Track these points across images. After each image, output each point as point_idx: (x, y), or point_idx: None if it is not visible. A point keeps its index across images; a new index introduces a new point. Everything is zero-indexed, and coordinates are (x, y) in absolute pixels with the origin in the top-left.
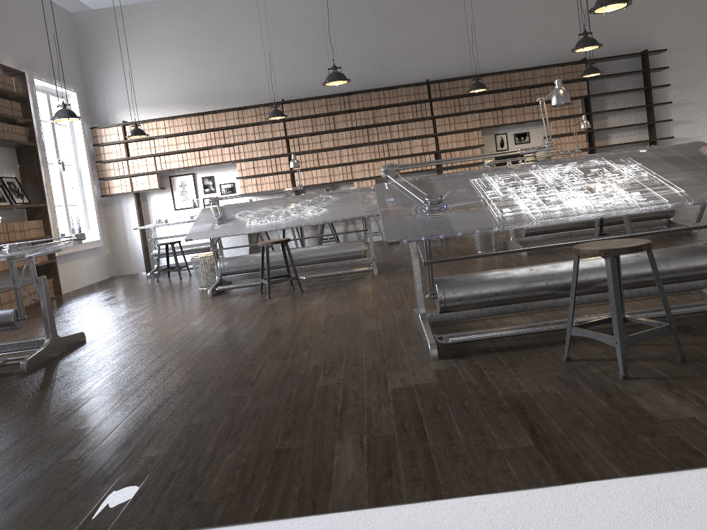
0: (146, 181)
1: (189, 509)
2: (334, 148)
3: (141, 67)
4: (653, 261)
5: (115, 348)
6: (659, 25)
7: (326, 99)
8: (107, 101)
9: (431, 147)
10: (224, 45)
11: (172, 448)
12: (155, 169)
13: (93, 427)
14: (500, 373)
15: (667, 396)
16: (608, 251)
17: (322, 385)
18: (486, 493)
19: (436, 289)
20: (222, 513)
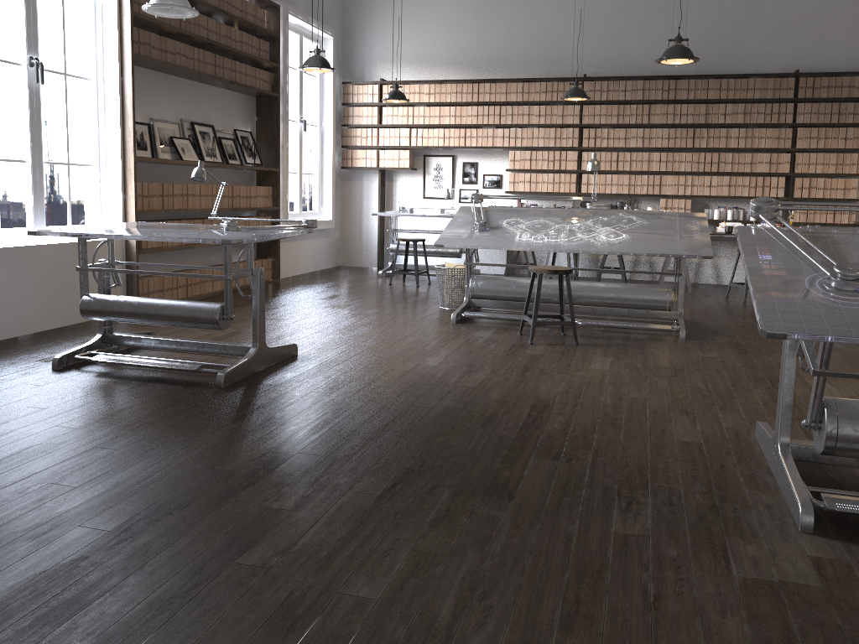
0: (396, 157)
1: None
2: (642, 148)
3: (414, 13)
4: None
5: (330, 376)
6: None
7: (644, 81)
8: (366, 52)
9: (783, 167)
10: None
11: (390, 592)
12: (408, 144)
13: (288, 510)
14: None
15: None
16: None
17: (618, 531)
18: None
19: (822, 416)
20: None
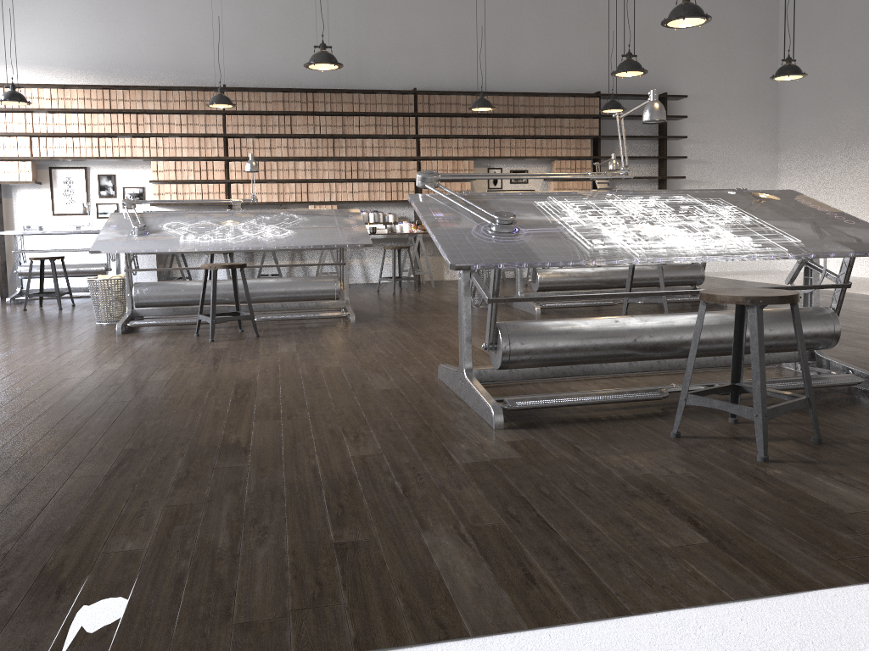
0: (15, 169)
1: (236, 634)
2: (288, 158)
3: (23, 9)
4: (798, 317)
5: None
6: (681, 67)
7: (283, 93)
8: None
9: (412, 173)
10: None
11: (158, 540)
12: (29, 154)
13: (3, 506)
14: (600, 449)
15: (832, 483)
16: (756, 299)
17: (355, 456)
18: (688, 607)
19: (497, 337)
20: (297, 639)
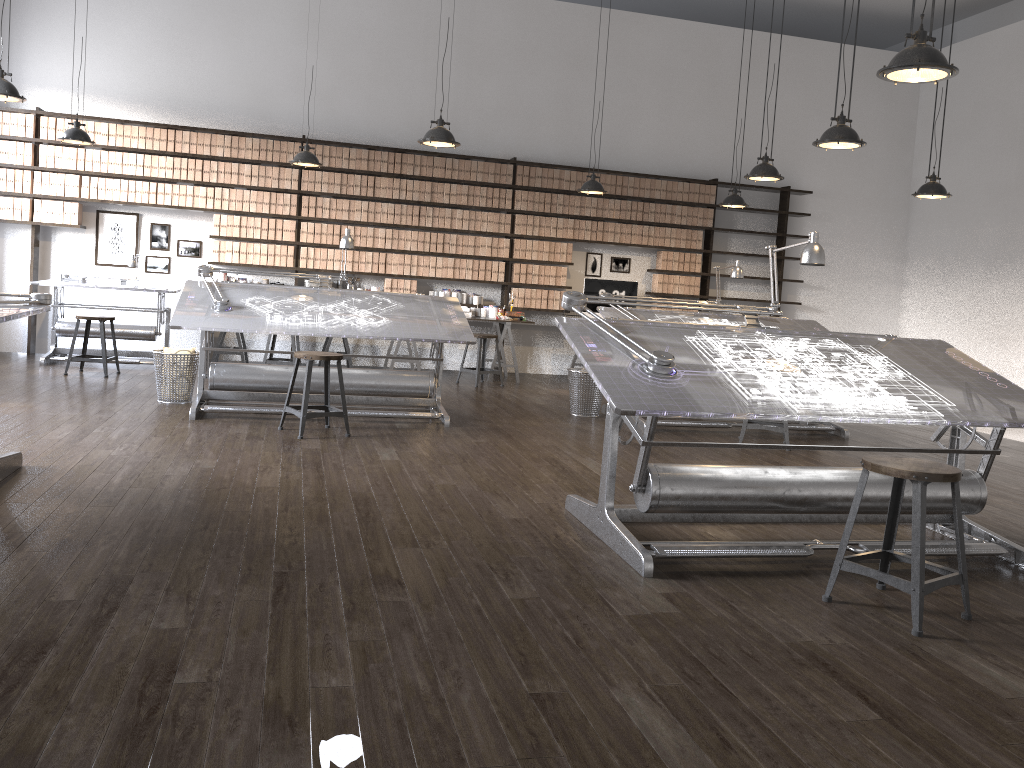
0: (59, 210)
1: None
2: (367, 223)
3: (85, 31)
4: (958, 493)
5: (95, 488)
6: (807, 159)
7: (369, 151)
8: (14, 70)
9: (503, 252)
10: (228, 33)
11: (359, 677)
12: (77, 195)
13: (184, 628)
14: (755, 609)
15: (987, 665)
16: (921, 475)
17: (513, 597)
18: None
19: (646, 479)
20: None
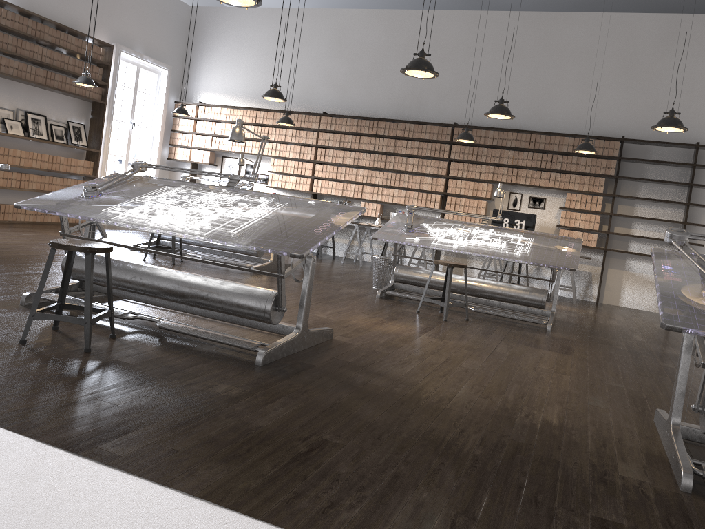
0: (201, 155)
1: None
2: (353, 165)
3: (227, 60)
4: (89, 263)
5: None
6: None
7: (358, 120)
8: (195, 83)
9: (440, 188)
10: (293, 54)
11: None
12: (210, 147)
13: None
14: (2, 319)
15: None
16: (50, 243)
17: None
18: None
19: None
20: None
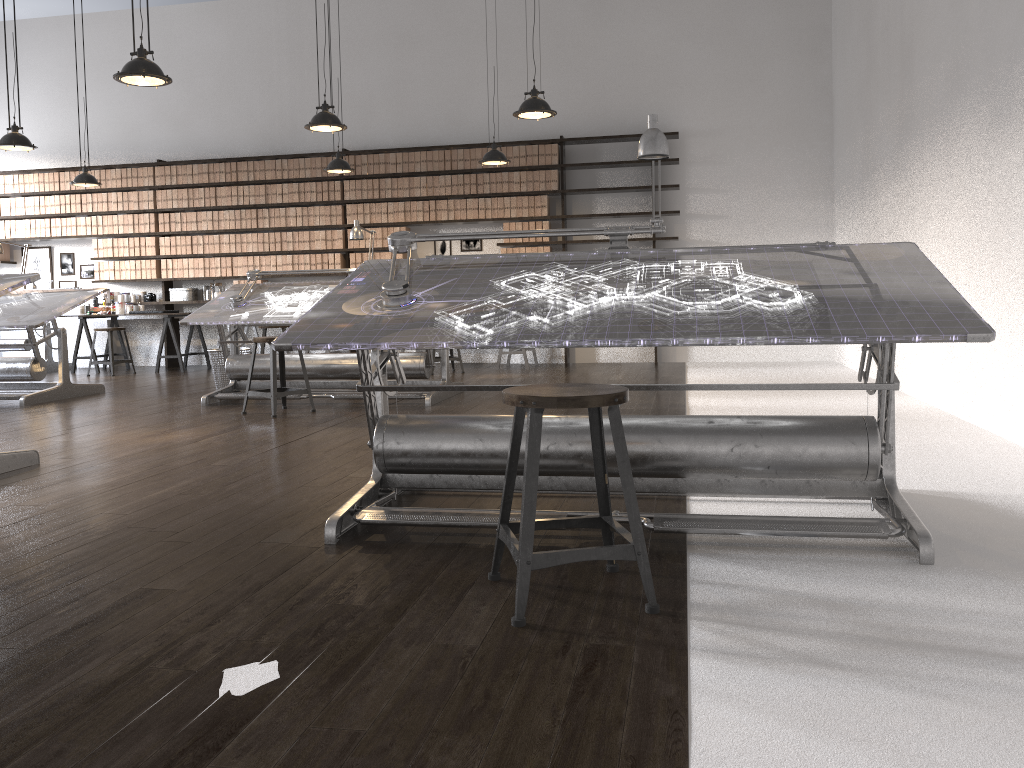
0: None
1: None
2: (212, 231)
3: (3, 103)
4: None
5: None
6: (683, 95)
7: (208, 165)
8: None
9: (338, 243)
10: (102, 82)
11: None
12: None
13: None
14: None
15: None
16: None
17: None
18: None
19: None
20: None
